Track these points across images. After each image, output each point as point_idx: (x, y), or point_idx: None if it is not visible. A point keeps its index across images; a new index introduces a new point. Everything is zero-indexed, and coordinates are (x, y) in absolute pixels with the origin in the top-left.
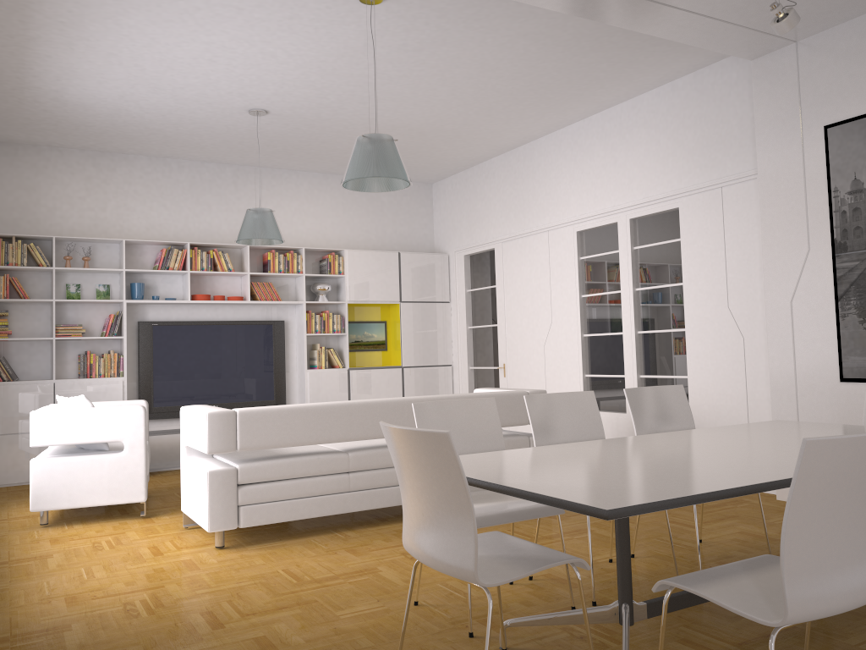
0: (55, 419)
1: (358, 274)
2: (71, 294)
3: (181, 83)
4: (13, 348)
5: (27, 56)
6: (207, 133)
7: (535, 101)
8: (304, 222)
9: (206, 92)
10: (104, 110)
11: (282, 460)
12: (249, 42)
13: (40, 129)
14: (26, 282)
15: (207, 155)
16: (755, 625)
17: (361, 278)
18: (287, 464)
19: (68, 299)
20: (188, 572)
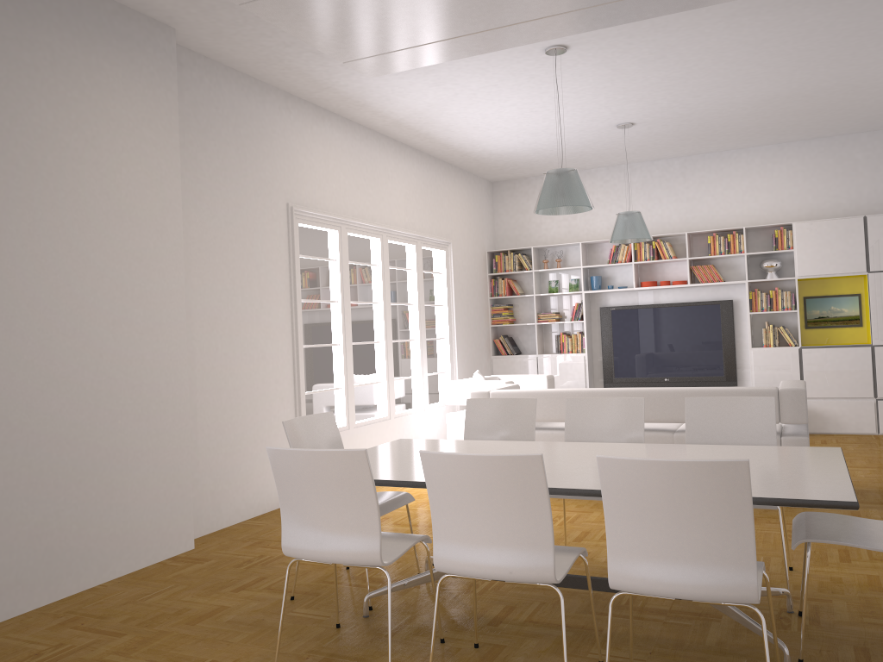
0: (457, 387)
1: (808, 247)
2: (551, 289)
3: (540, 127)
4: (517, 330)
5: (439, 141)
6: (617, 145)
7: (879, 41)
8: (757, 198)
9: (566, 126)
10: (526, 152)
11: None
12: (535, 96)
13: (512, 169)
14: (523, 282)
15: (646, 156)
16: (581, 620)
17: (813, 251)
18: None
19: (549, 292)
20: None
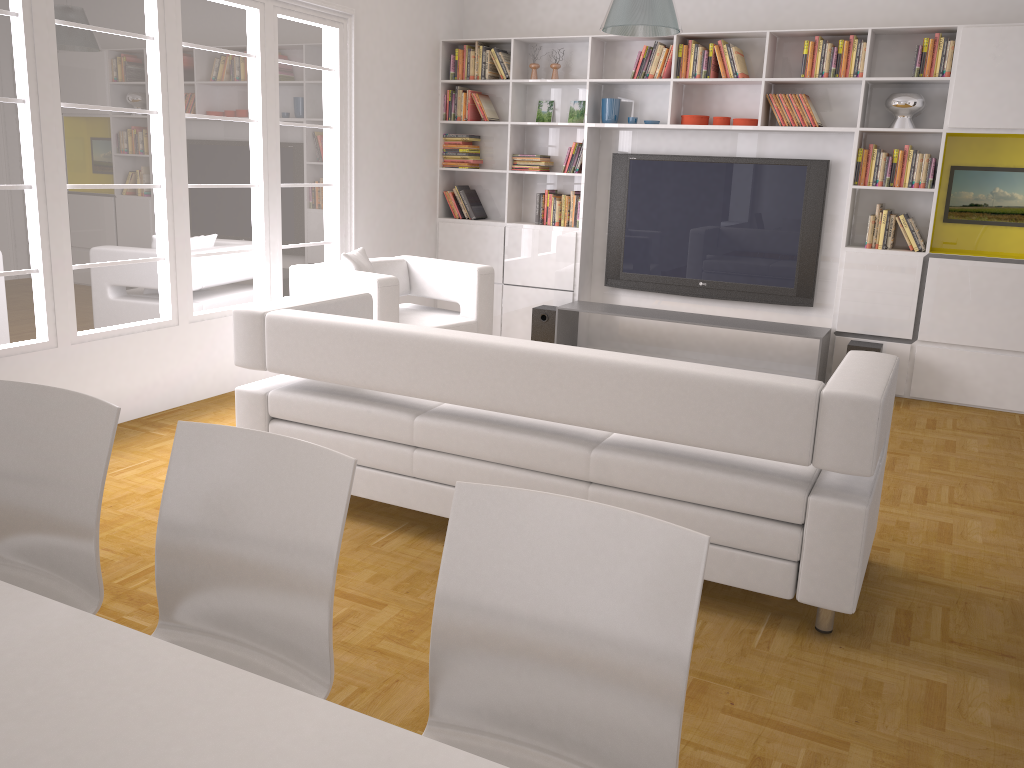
0: (306, 278)
1: (978, 75)
2: (541, 115)
3: None
4: (484, 180)
5: None
6: None
7: None
8: None
9: None
10: None
11: (320, 400)
12: None
13: None
14: (499, 99)
15: None
16: None
17: (984, 84)
18: (325, 407)
19: (537, 121)
20: (147, 509)
